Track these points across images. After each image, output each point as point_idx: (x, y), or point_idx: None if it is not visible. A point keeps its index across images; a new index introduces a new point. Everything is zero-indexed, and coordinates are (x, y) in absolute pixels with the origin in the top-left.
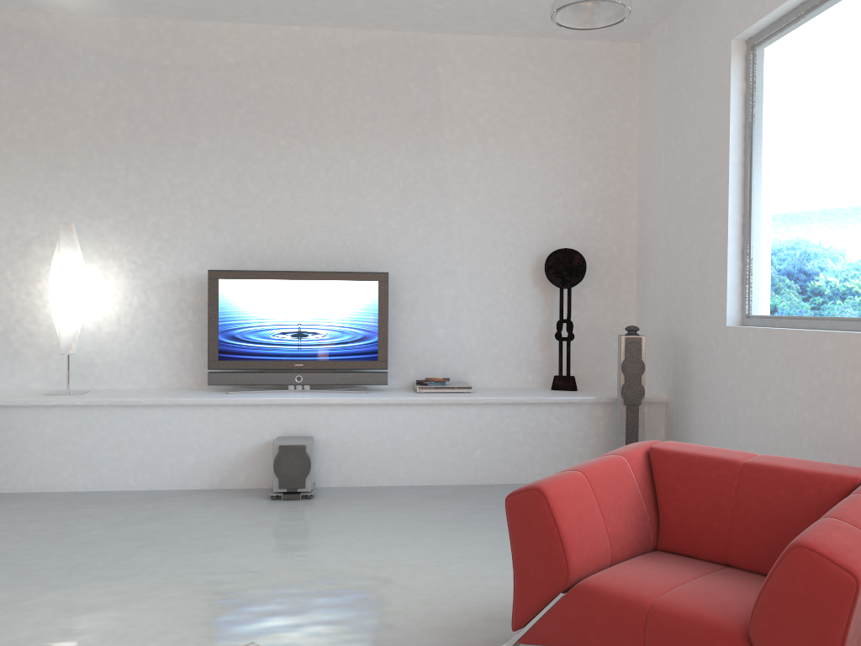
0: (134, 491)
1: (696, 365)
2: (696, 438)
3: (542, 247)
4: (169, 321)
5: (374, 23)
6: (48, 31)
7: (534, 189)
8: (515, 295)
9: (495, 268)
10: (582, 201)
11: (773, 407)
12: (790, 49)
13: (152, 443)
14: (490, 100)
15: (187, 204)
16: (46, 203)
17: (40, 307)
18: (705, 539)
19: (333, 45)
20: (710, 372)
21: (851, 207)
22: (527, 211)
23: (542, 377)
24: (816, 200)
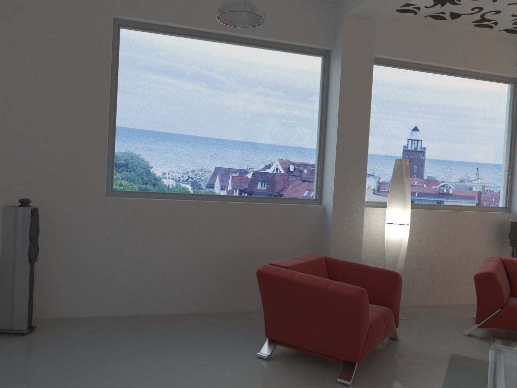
0: None
1: (60, 224)
2: (60, 275)
3: None
4: None
5: None
6: None
7: None
8: None
9: None
10: None
11: (158, 242)
12: (156, 44)
13: None
14: None
15: None
16: None
17: None
18: None
19: None
20: (83, 228)
21: (203, 143)
22: None
23: None
24: (177, 133)
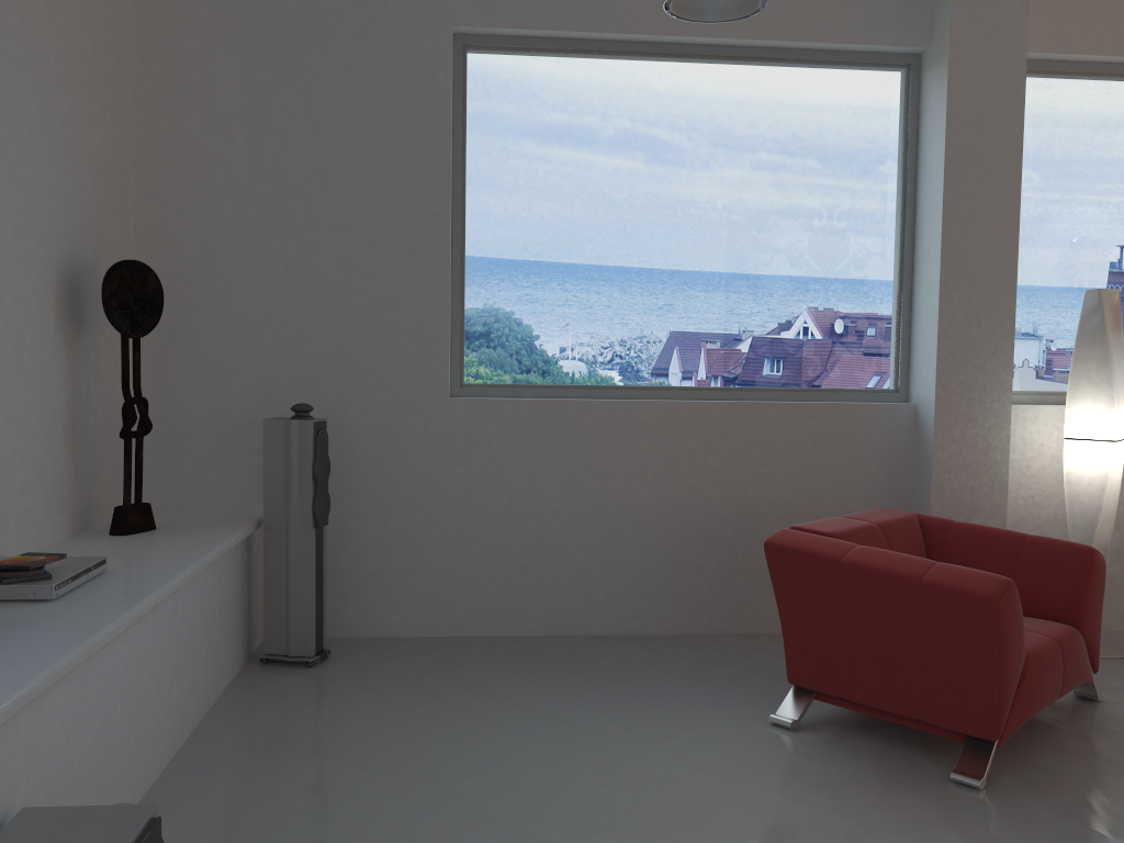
0: None
1: (368, 454)
2: (371, 554)
3: (64, 250)
4: None
5: None
6: None
7: (53, 124)
8: (41, 349)
9: (18, 288)
10: (95, 167)
11: (557, 487)
12: (539, 79)
13: None
14: None
15: None
16: None
17: None
18: None
19: None
20: (409, 460)
21: (643, 278)
22: (48, 169)
23: (69, 516)
24: (588, 262)
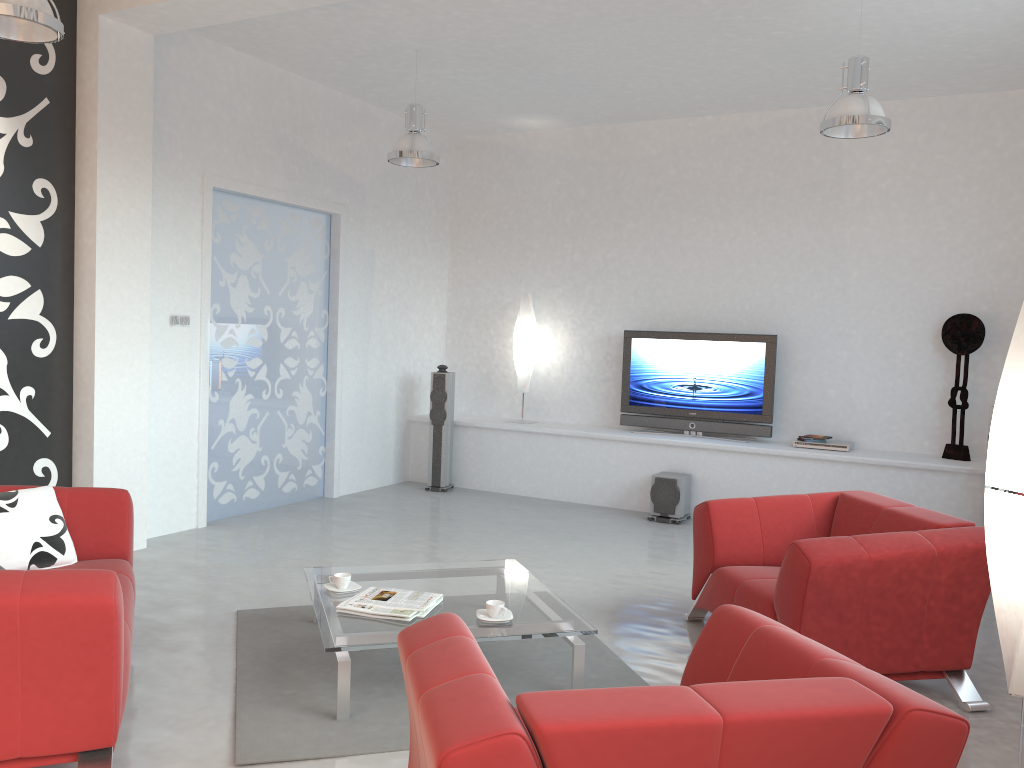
0: (556, 501)
1: None
2: None
3: (946, 311)
4: (598, 371)
5: (775, 105)
6: (523, 145)
7: (940, 252)
8: (913, 360)
9: (892, 332)
10: (997, 262)
11: None
12: None
13: (571, 466)
14: (895, 164)
15: (615, 275)
16: (517, 276)
17: (510, 356)
18: None
19: (741, 128)
20: None
21: None
22: (931, 274)
23: (940, 444)
24: None
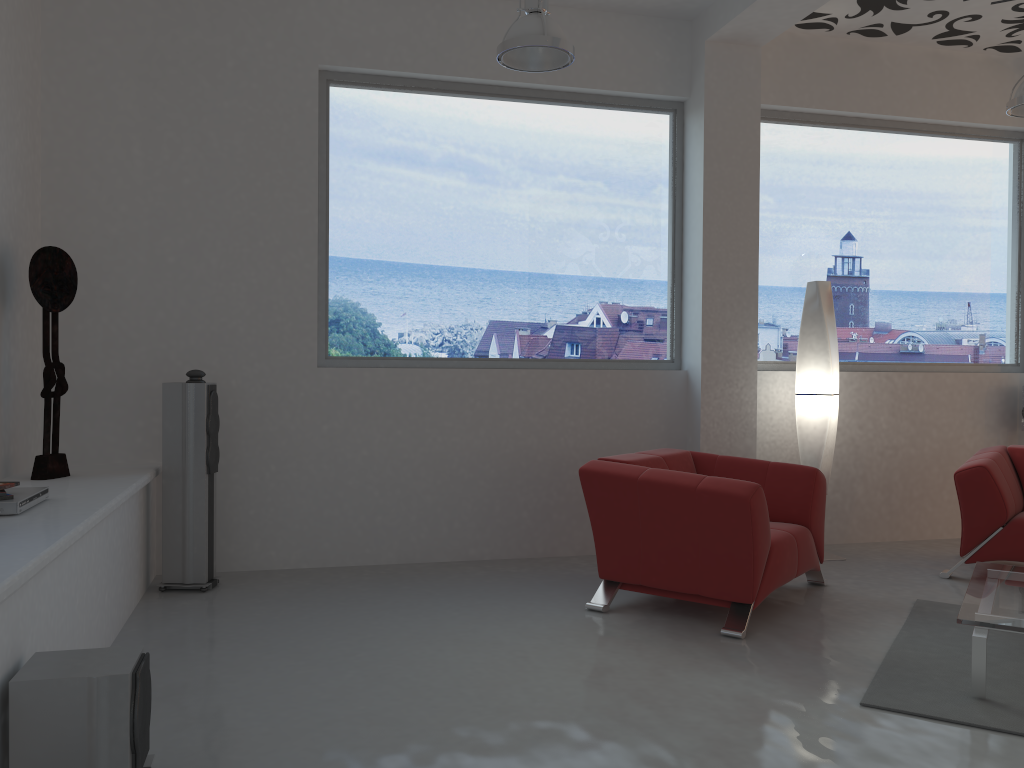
0: None
1: (248, 415)
2: (250, 500)
3: None
4: None
5: None
6: None
7: None
8: None
9: None
10: (15, 169)
11: (407, 440)
12: (389, 110)
13: None
14: None
15: None
16: None
17: None
18: None
19: None
20: (283, 419)
21: (475, 270)
22: None
23: None
24: (430, 257)
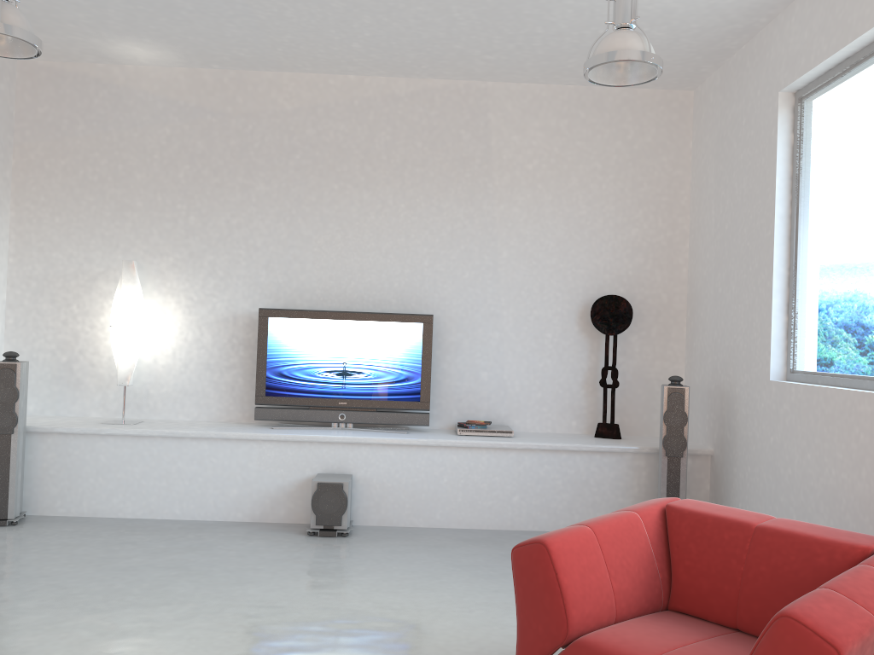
0: (179, 520)
1: (741, 418)
2: (739, 494)
3: (589, 293)
4: (221, 356)
5: (427, 72)
6: (121, 80)
7: (582, 235)
8: (561, 340)
9: (541, 313)
10: (631, 247)
11: (813, 467)
12: (836, 103)
13: (198, 474)
14: (540, 146)
15: (242, 244)
16: (112, 241)
17: (102, 339)
18: (714, 601)
19: (387, 93)
20: (754, 426)
21: None
22: (575, 257)
23: (586, 423)
24: (858, 256)
